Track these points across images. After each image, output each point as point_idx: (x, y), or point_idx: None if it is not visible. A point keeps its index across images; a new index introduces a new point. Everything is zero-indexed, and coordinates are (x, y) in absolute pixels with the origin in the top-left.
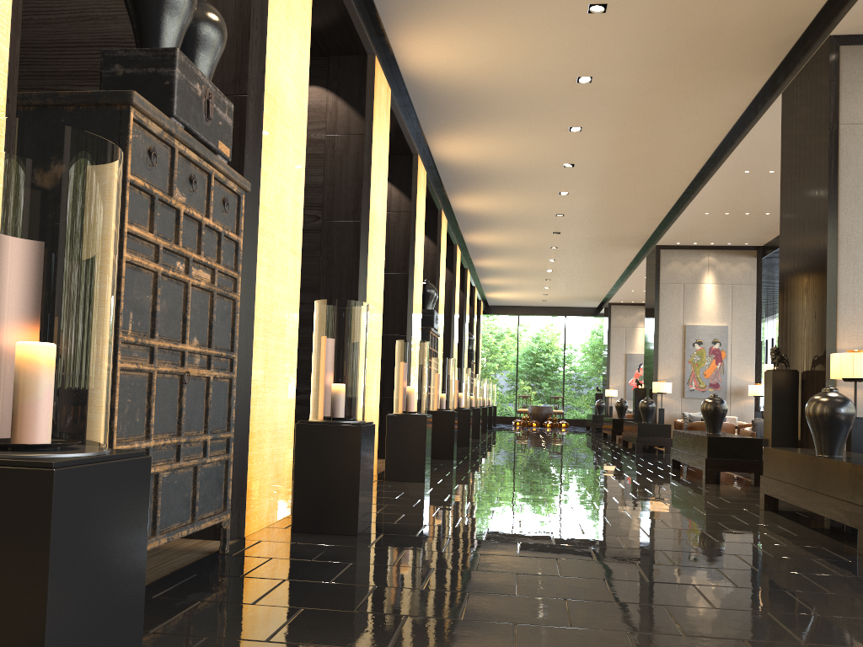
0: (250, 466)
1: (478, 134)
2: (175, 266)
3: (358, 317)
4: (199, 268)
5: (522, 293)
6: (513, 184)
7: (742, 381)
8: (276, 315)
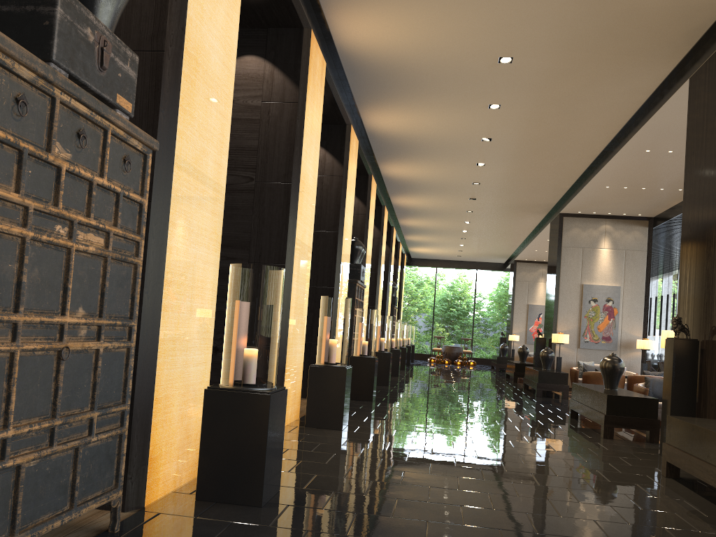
0: (154, 433)
1: (406, 108)
2: (54, 230)
3: (273, 282)
4: (88, 231)
5: (440, 249)
6: (436, 155)
7: (631, 335)
8: (191, 277)
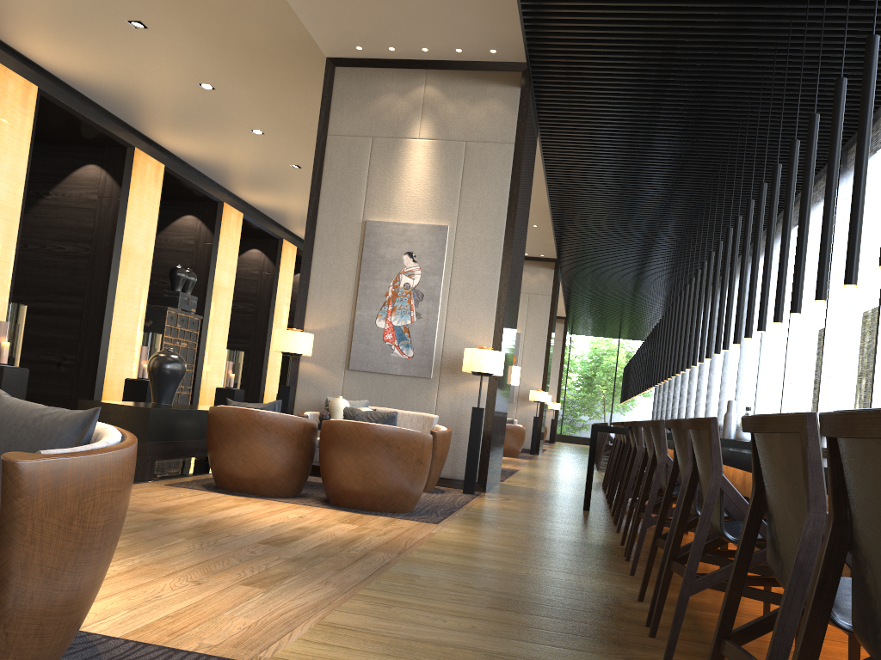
0: None
1: (181, 132)
2: None
3: None
4: None
5: None
6: (272, 182)
7: (529, 386)
8: None
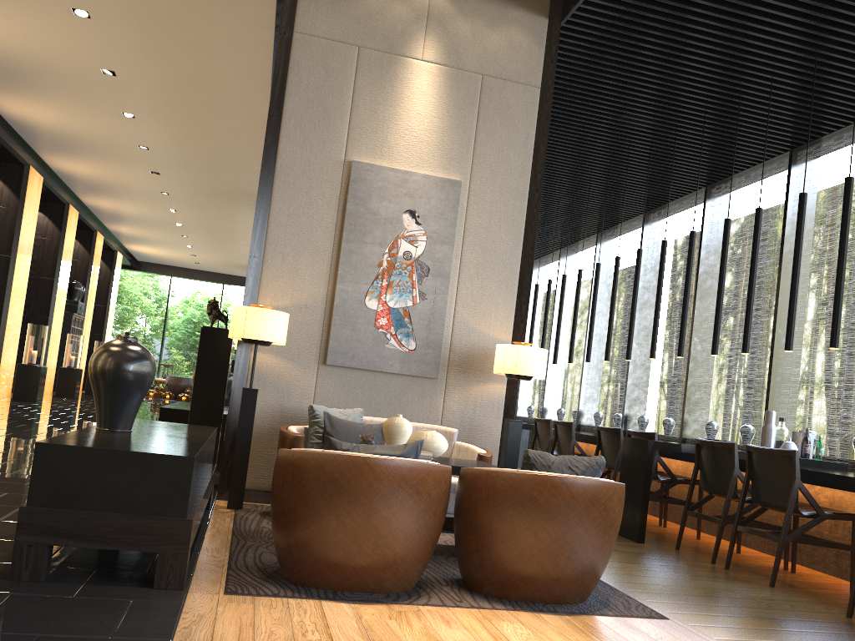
0: None
1: None
2: None
3: None
4: None
5: (166, 250)
6: (56, 89)
7: None
8: None
